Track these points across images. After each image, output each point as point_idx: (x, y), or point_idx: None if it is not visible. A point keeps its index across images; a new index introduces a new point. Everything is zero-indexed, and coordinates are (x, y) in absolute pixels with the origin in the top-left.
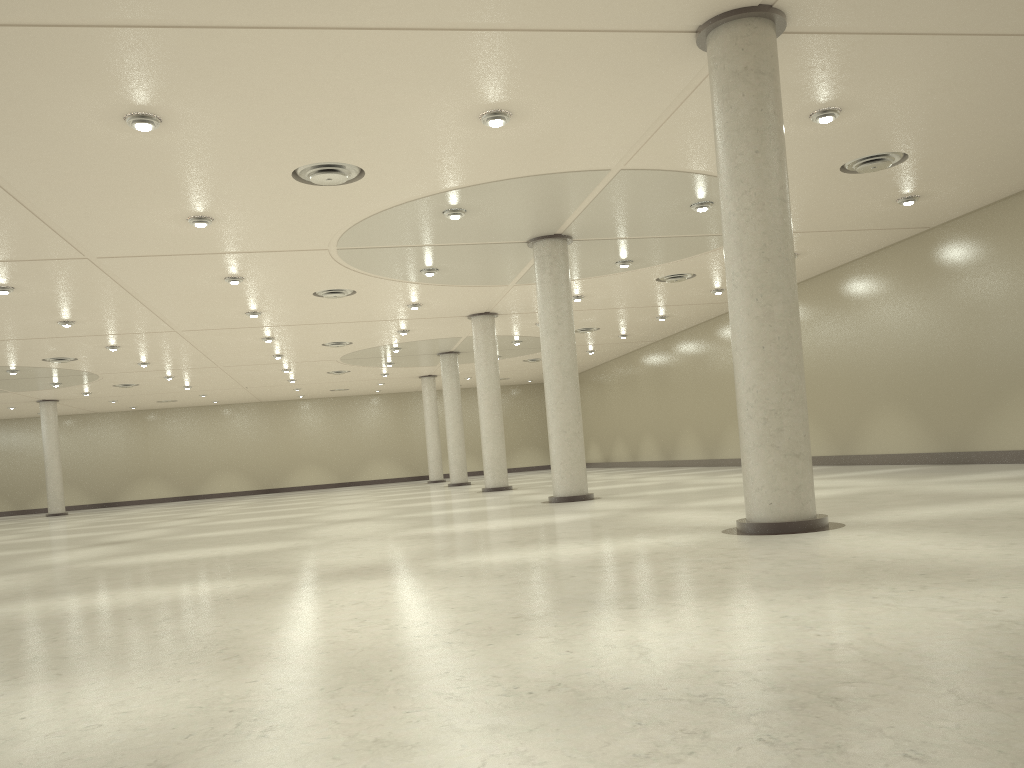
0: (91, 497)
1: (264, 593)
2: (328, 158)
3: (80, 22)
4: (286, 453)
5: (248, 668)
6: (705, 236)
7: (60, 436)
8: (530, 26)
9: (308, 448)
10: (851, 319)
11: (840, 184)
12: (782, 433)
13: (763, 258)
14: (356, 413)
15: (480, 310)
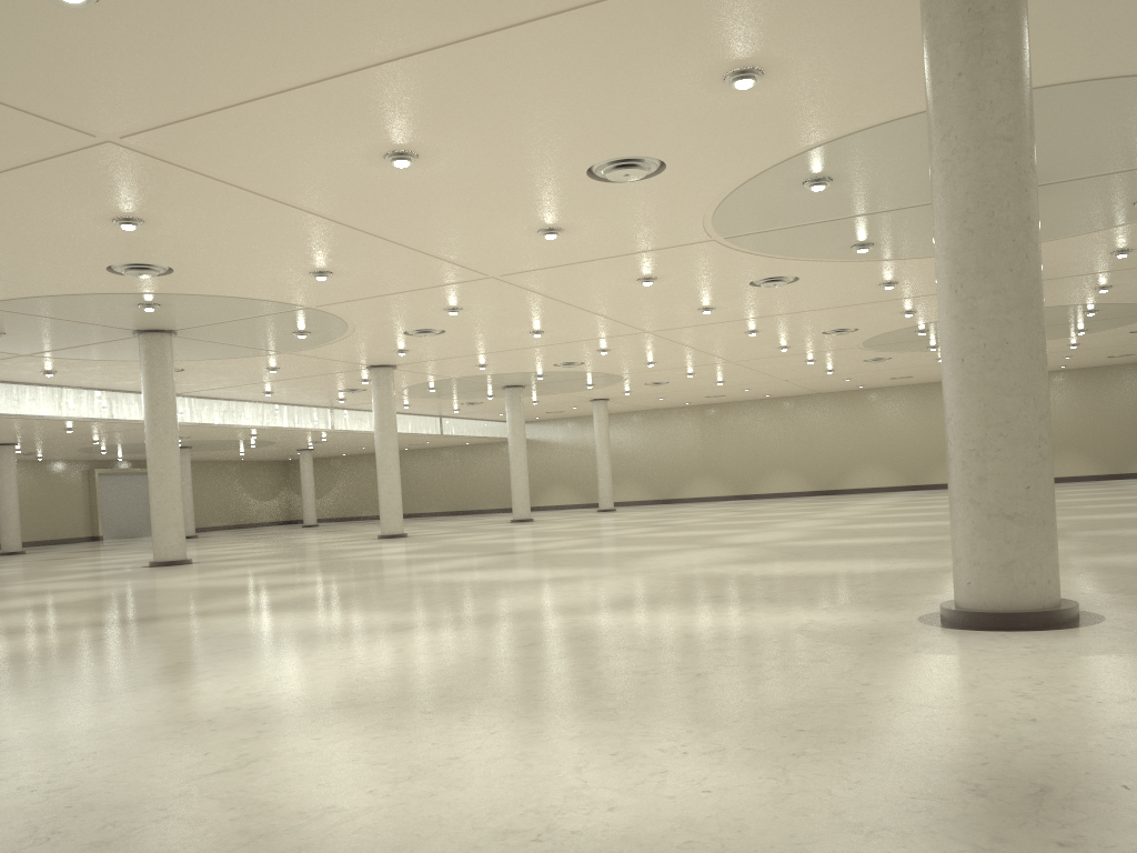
0: (651, 493)
1: (356, 633)
2: (607, 155)
3: (267, 92)
4: (846, 451)
5: (70, 714)
6: None
7: (625, 432)
8: None
9: (871, 445)
10: None
11: None
12: (986, 484)
13: (965, 230)
14: (930, 404)
15: None
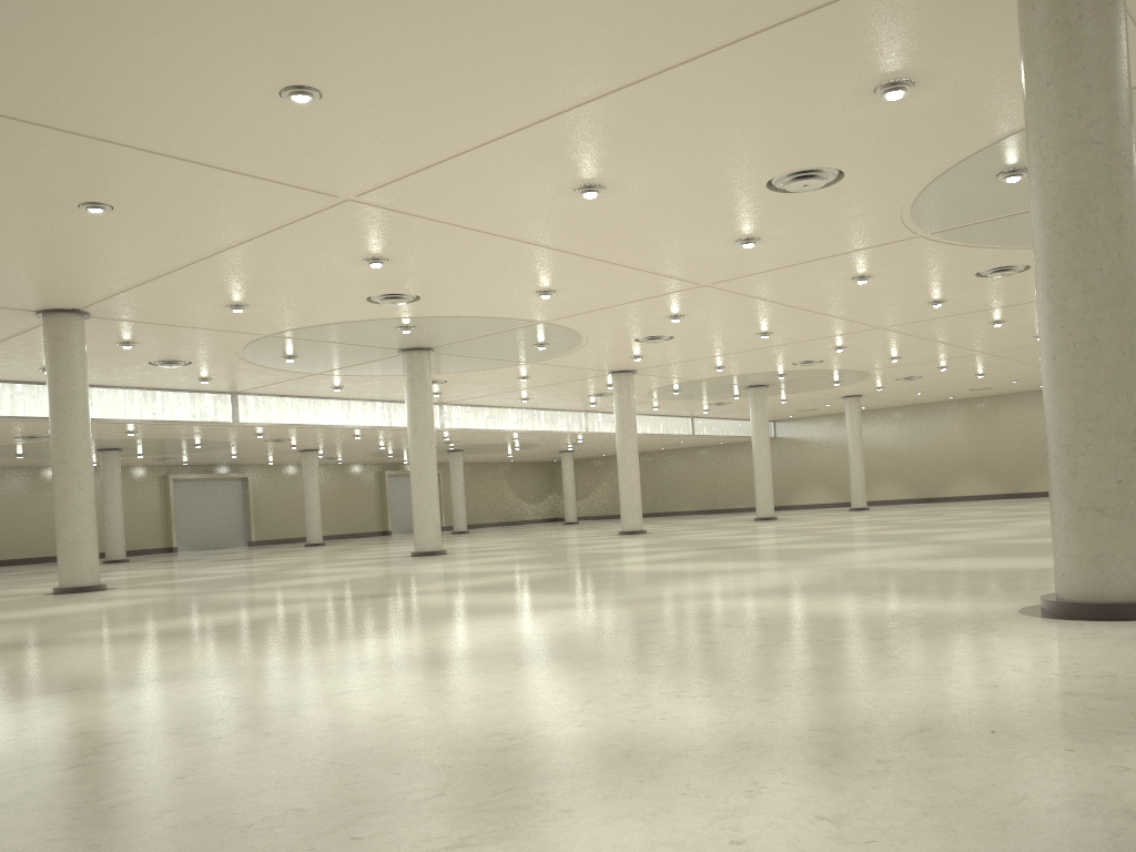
0: (912, 491)
1: (523, 609)
2: (781, 169)
3: (464, 149)
4: None
5: (277, 656)
6: None
7: (884, 429)
8: (790, 14)
9: None
10: None
11: None
12: (1076, 478)
13: (1054, 233)
14: None
15: None
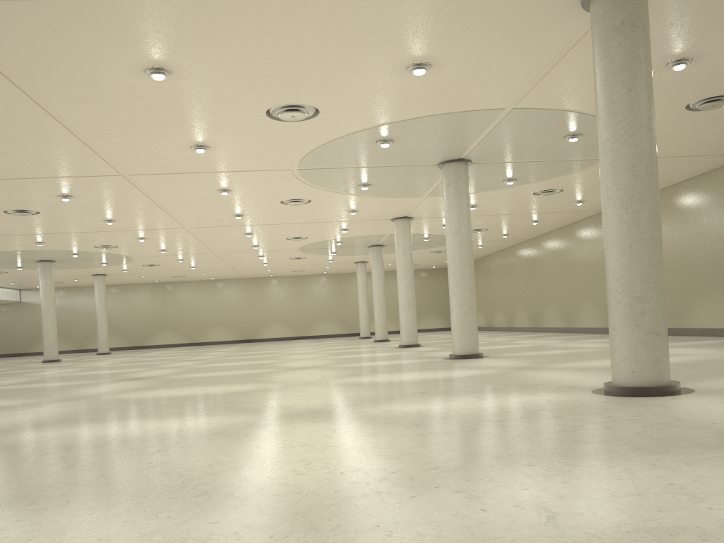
0: (127, 342)
1: (235, 430)
2: (292, 100)
3: None
4: (260, 314)
5: (213, 507)
6: (573, 160)
7: (107, 299)
8: None
9: (275, 311)
10: (684, 224)
11: (684, 119)
12: (644, 315)
13: (633, 175)
14: (309, 287)
15: (400, 215)
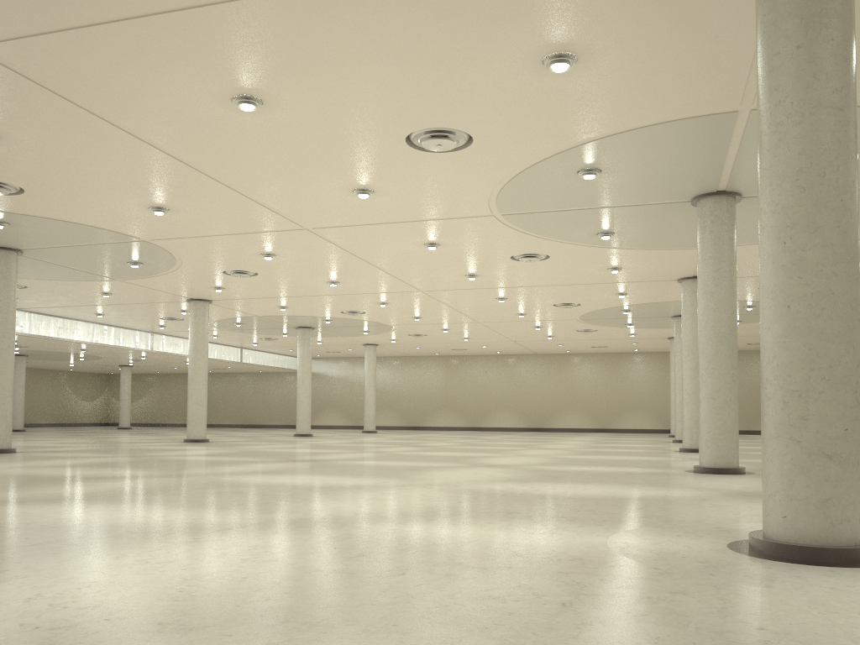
0: (404, 421)
1: (173, 532)
2: (426, 124)
3: (131, 14)
4: (554, 399)
5: None
6: None
7: (387, 372)
8: None
9: (573, 396)
10: None
11: None
12: (807, 423)
13: (797, 187)
14: (617, 368)
15: (687, 274)
